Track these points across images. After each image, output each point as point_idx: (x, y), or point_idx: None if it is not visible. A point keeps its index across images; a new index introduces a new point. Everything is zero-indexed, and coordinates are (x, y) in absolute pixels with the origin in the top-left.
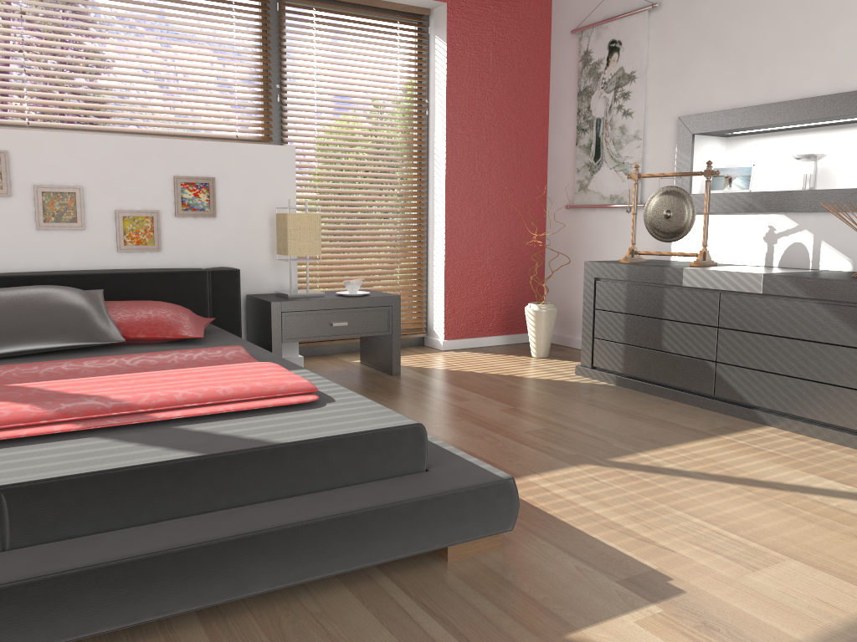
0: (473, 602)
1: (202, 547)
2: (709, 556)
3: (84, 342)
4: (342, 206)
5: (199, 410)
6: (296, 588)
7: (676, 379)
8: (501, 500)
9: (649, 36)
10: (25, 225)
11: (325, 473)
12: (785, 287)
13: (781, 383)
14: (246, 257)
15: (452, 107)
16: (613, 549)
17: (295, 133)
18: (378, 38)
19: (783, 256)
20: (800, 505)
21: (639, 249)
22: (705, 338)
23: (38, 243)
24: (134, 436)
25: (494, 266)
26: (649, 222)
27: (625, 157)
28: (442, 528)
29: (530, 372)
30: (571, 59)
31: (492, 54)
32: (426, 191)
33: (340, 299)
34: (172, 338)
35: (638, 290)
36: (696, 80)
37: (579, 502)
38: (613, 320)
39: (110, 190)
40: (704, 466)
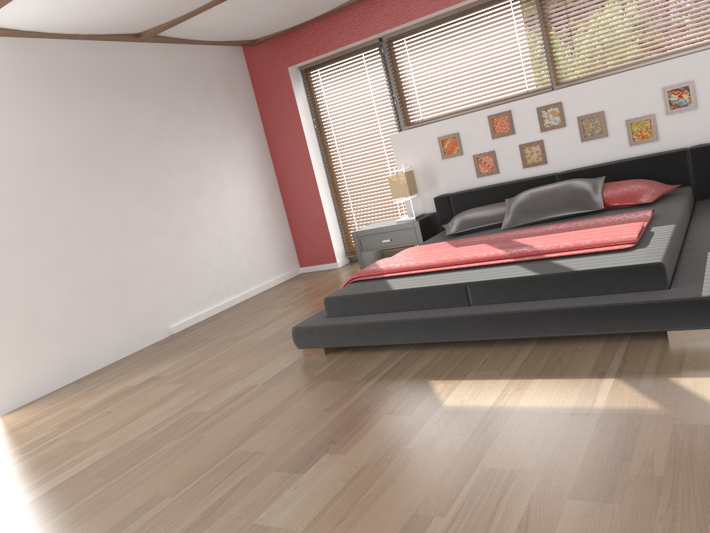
0: (650, 357)
1: (525, 312)
2: None
3: (581, 211)
4: None
5: (565, 253)
6: (584, 339)
7: None
8: (698, 309)
9: None
10: (575, 141)
11: (600, 286)
12: None
13: None
14: None
15: None
16: None
17: None
18: None
19: None
20: None
21: None
22: None
23: (583, 150)
24: (529, 265)
25: None
26: None
27: None
28: (654, 320)
29: None
30: None
31: None
32: None
33: None
34: (633, 204)
35: None
36: None
37: None
38: None
39: (620, 108)
40: None
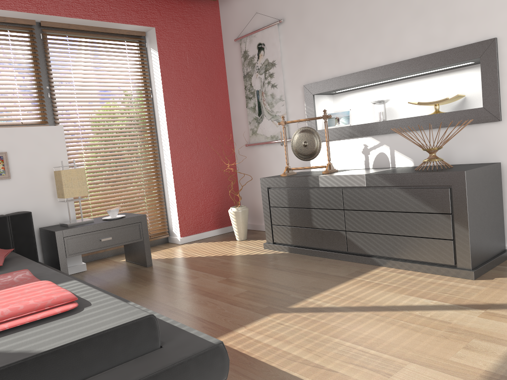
0: None
1: None
2: (359, 371)
3: None
4: (102, 160)
5: None
6: None
7: (324, 244)
8: (216, 360)
9: (280, 39)
10: None
11: (81, 367)
12: (378, 180)
13: (385, 239)
14: (36, 202)
15: (167, 91)
16: (297, 378)
17: (64, 116)
18: (113, 52)
19: (374, 161)
20: (409, 320)
21: (292, 166)
22: (337, 217)
23: None
24: None
25: (206, 186)
26: (295, 150)
27: (276, 112)
28: None
29: (236, 251)
30: (236, 56)
31: (188, 57)
32: (157, 145)
33: (104, 223)
34: None
35: (294, 192)
36: (311, 63)
37: (272, 344)
38: (281, 212)
39: None
40: (348, 301)
